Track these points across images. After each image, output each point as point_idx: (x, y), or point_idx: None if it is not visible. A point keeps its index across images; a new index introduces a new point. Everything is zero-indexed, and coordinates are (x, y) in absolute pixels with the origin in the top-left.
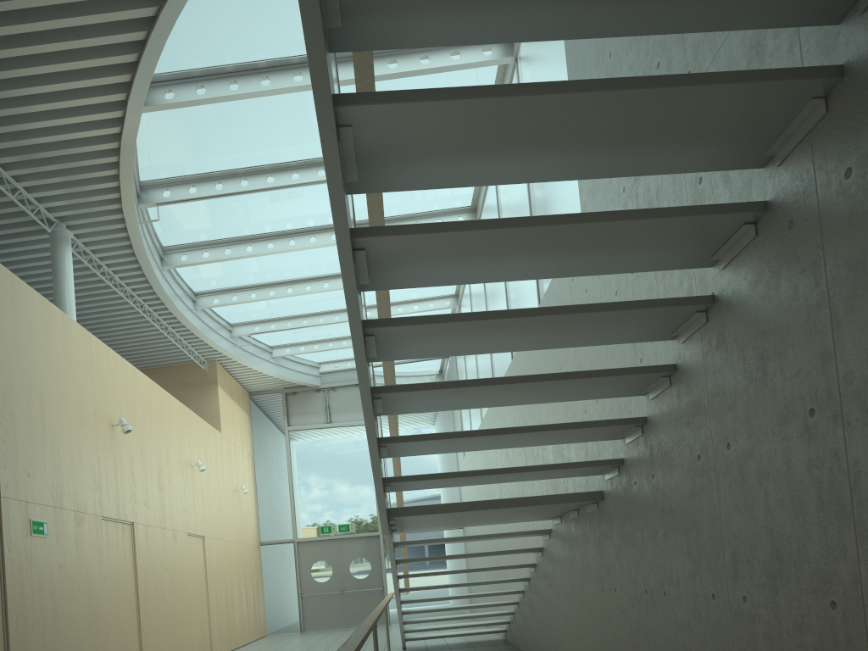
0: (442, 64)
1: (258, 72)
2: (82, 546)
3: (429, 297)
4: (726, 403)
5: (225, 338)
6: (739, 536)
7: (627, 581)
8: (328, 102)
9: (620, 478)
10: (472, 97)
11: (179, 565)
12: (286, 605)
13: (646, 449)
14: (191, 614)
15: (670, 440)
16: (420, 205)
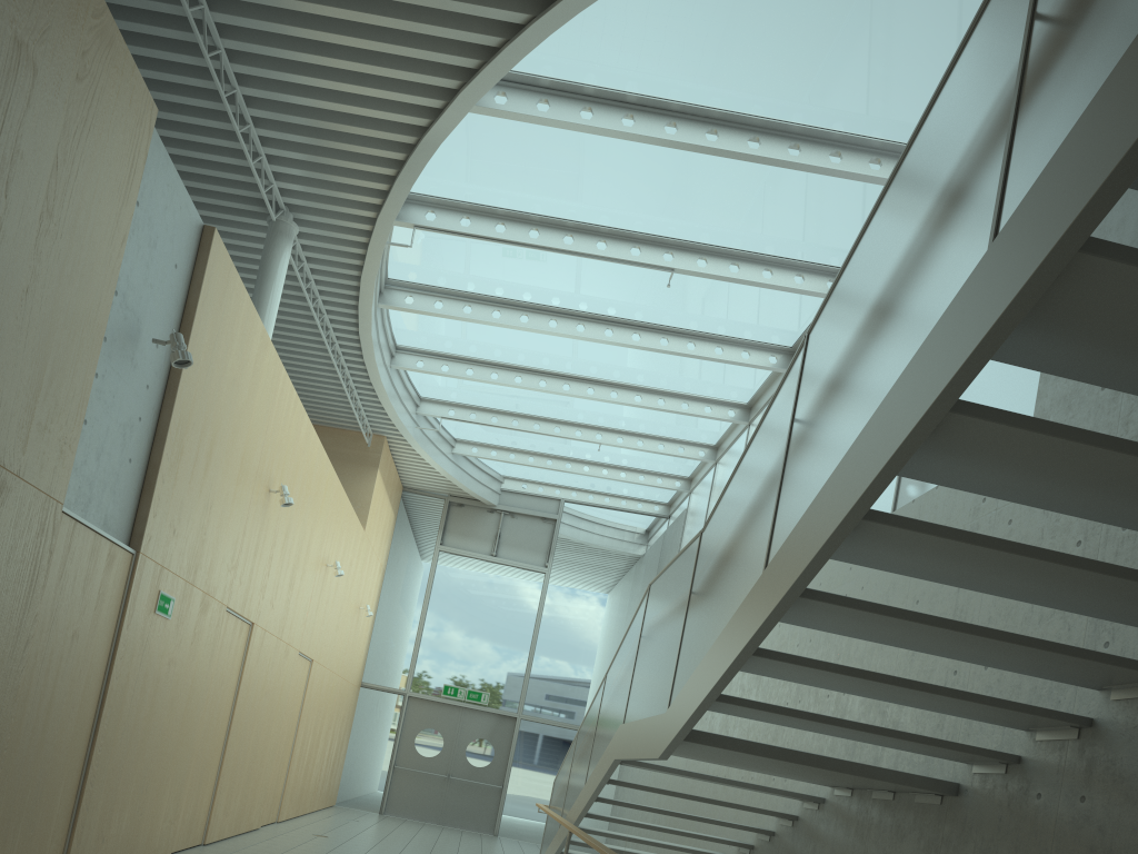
0: (855, 170)
1: (623, 106)
2: (198, 640)
3: (681, 440)
4: None
5: (408, 413)
6: None
7: None
8: (1077, 243)
9: (1007, 780)
10: None
11: (280, 692)
12: (370, 773)
13: (1078, 760)
14: (274, 759)
15: (1137, 764)
16: (731, 327)
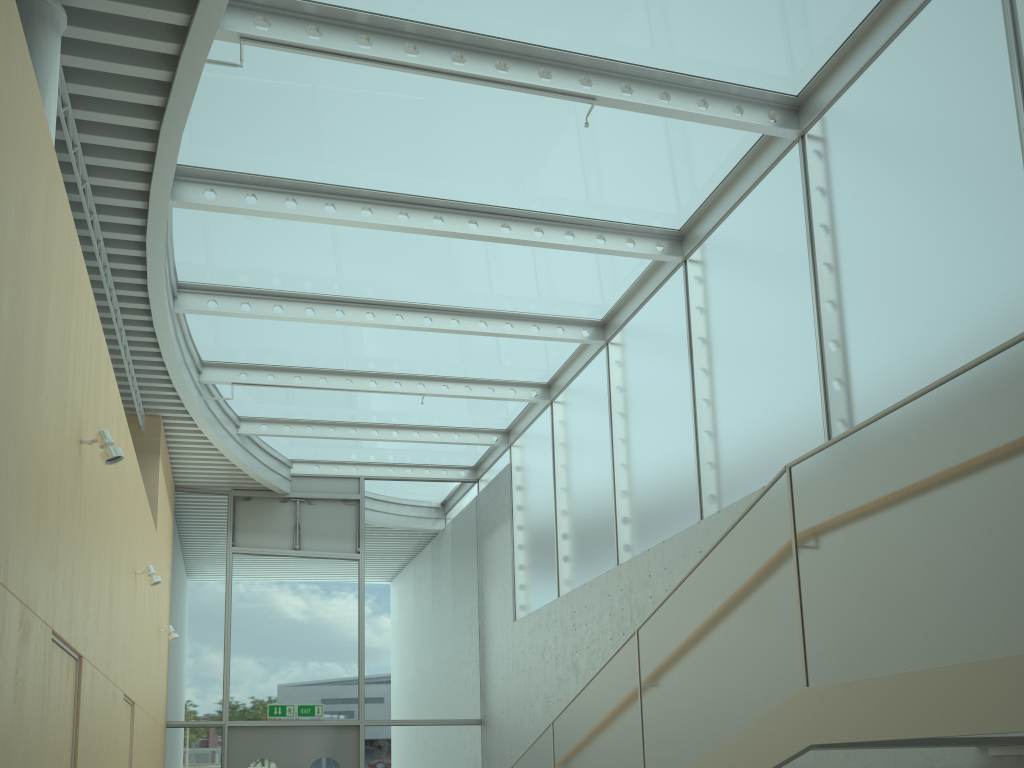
0: None
1: None
2: (22, 693)
3: (511, 381)
4: None
5: (192, 380)
6: None
7: None
8: None
9: None
10: None
11: (113, 754)
12: None
13: None
14: None
15: None
16: (619, 206)
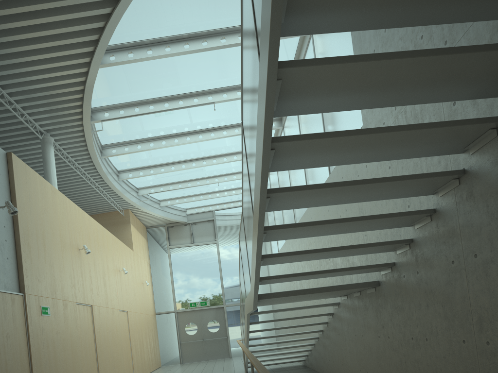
0: None
1: (164, 43)
2: (67, 320)
3: None
4: (474, 231)
5: (134, 196)
6: (484, 307)
7: (398, 332)
8: (275, 67)
9: (393, 273)
10: (354, 61)
11: (116, 328)
12: (171, 349)
13: (412, 257)
14: (123, 356)
15: (430, 252)
16: None
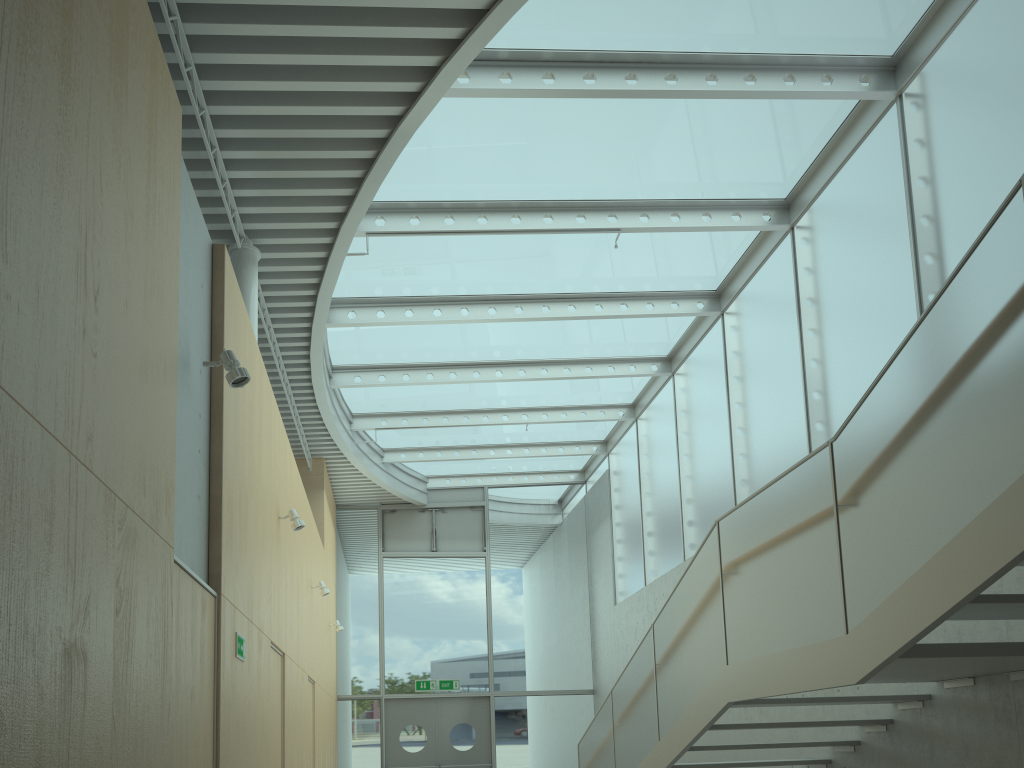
0: (810, 89)
1: (581, 66)
2: (260, 679)
3: (600, 405)
4: None
5: (346, 430)
6: None
7: None
8: None
9: None
10: None
11: (303, 718)
12: None
13: None
14: None
15: None
16: (661, 281)
